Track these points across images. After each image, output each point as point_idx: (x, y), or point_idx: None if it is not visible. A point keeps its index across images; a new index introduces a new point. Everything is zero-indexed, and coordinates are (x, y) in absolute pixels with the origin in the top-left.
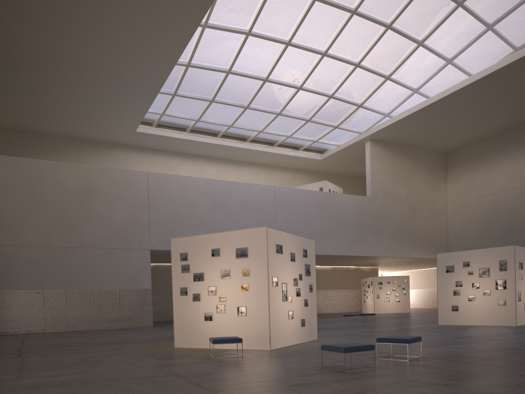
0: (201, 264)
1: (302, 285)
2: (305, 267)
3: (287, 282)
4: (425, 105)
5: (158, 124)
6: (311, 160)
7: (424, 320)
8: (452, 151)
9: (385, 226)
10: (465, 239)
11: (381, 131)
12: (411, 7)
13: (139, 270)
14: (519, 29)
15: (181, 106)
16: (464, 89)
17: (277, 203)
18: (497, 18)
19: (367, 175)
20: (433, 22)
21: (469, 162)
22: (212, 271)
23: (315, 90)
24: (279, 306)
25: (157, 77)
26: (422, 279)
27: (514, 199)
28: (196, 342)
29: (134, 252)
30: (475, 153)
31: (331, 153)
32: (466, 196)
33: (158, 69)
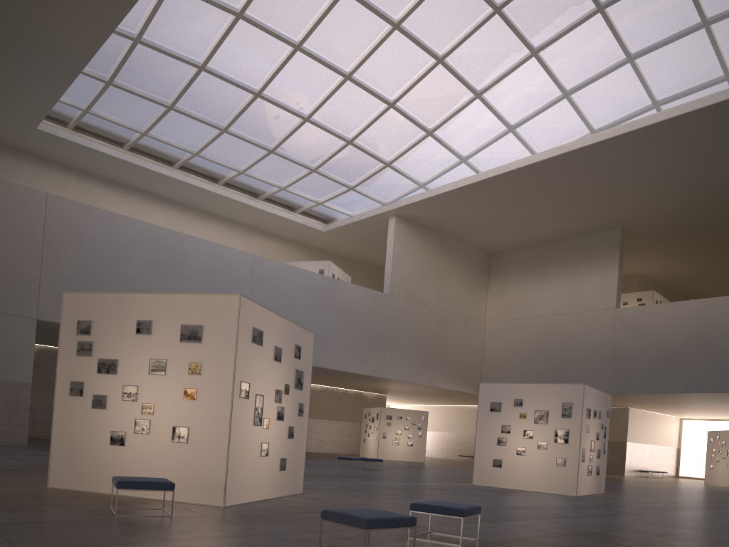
0: (114, 345)
1: (288, 403)
2: (296, 374)
3: (264, 395)
4: (475, 180)
5: (77, 127)
6: (311, 229)
7: (449, 475)
8: (498, 252)
9: (405, 339)
10: (504, 371)
11: (413, 205)
12: (473, 40)
13: (12, 350)
14: (600, 106)
15: (119, 105)
16: (528, 168)
17: (255, 280)
18: (576, 84)
19: (387, 264)
20: (498, 69)
21: (518, 270)
22: (134, 359)
23: (329, 127)
24: (247, 432)
25: (82, 43)
26: (442, 418)
27: (569, 327)
28: (89, 481)
29: (7, 320)
30: (527, 259)
31: (341, 224)
32: (511, 314)
33: (84, 30)
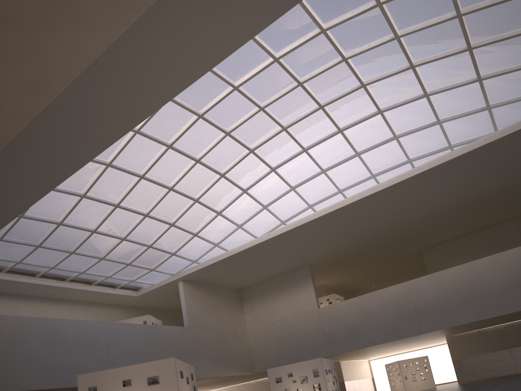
0: None
1: None
2: (193, 387)
3: None
4: (227, 256)
5: None
6: (128, 296)
7: None
8: (244, 288)
9: (203, 351)
10: (265, 356)
11: (192, 273)
12: (212, 189)
13: None
14: (283, 210)
15: (3, 249)
16: (255, 246)
17: (109, 337)
18: (269, 202)
19: (183, 309)
20: (227, 200)
21: (258, 296)
22: None
23: (137, 240)
24: None
25: None
26: None
27: (296, 323)
28: None
29: None
30: (262, 290)
31: (147, 290)
32: (261, 322)
33: None
